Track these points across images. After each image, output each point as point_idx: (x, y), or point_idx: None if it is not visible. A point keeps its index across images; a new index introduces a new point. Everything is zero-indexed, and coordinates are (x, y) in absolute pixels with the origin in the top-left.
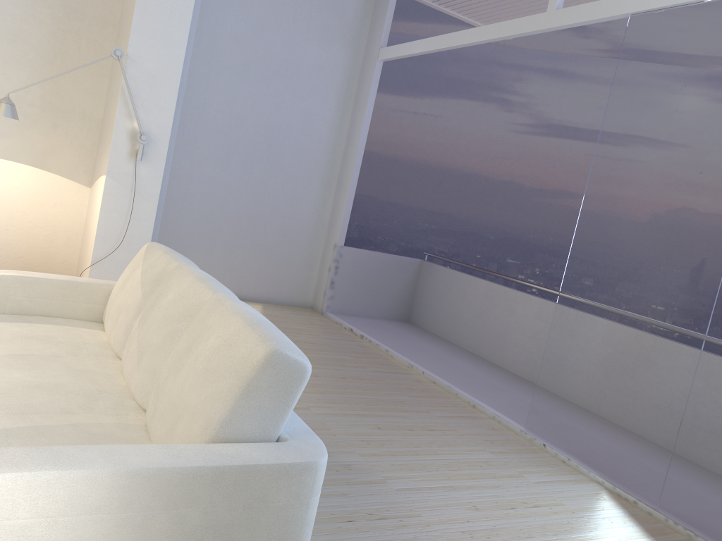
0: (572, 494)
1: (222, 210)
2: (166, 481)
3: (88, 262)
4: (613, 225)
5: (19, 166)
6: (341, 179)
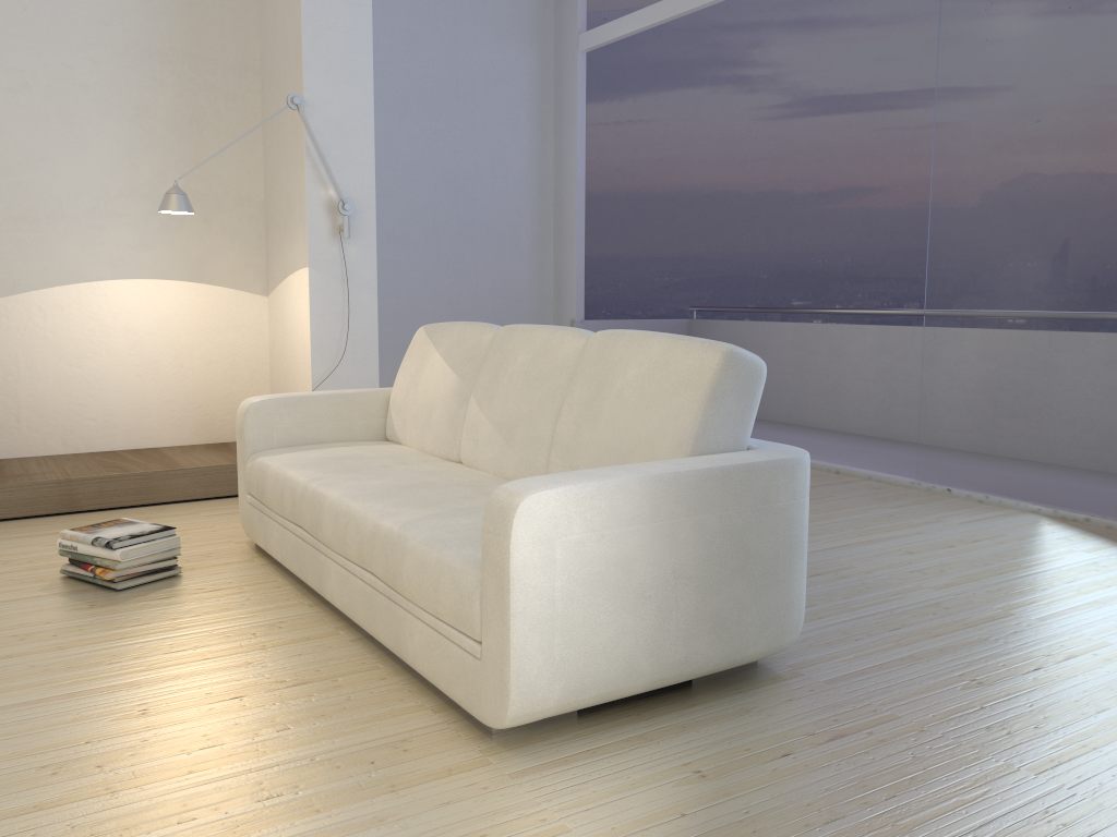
0: (1009, 526)
1: (412, 305)
2: (684, 485)
3: (304, 388)
4: (982, 189)
5: (174, 285)
6: (560, 229)
